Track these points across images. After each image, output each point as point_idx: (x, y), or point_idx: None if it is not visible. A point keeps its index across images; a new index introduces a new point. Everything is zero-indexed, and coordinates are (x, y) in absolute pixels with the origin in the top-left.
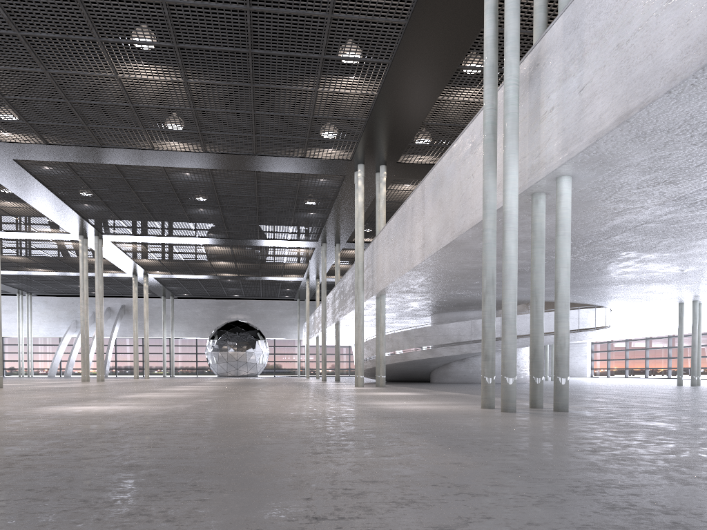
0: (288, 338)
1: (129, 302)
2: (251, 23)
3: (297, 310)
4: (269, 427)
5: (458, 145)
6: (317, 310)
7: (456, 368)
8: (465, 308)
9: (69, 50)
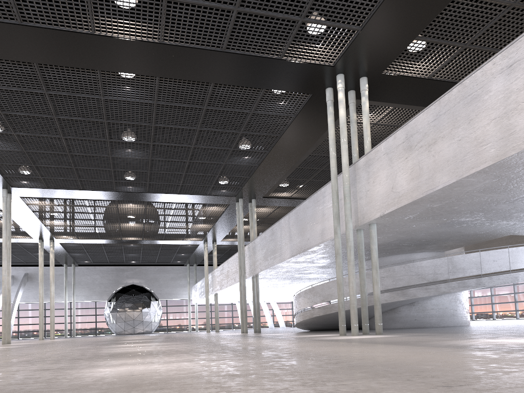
0: (179, 298)
1: (32, 270)
2: None
3: (186, 274)
4: None
5: None
6: (219, 268)
7: (405, 313)
8: (419, 248)
9: None
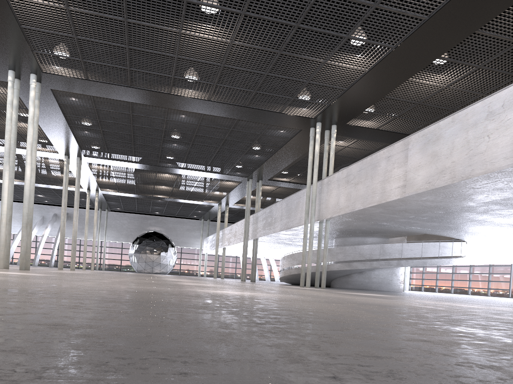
0: (192, 247)
1: (72, 211)
2: (313, 3)
3: (200, 227)
4: (506, 318)
5: (466, 113)
6: (229, 228)
7: (356, 278)
8: (368, 235)
9: (155, 5)
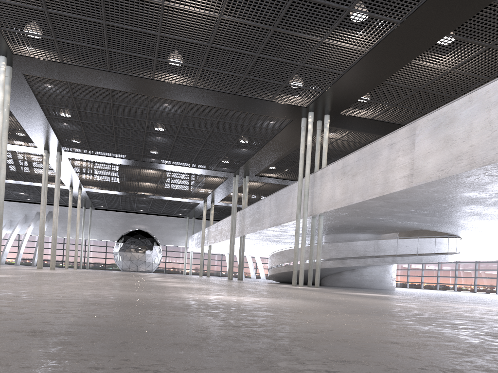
0: (177, 245)
1: None
2: None
3: (185, 225)
4: None
5: (487, 90)
6: (215, 225)
7: (347, 276)
8: (361, 231)
9: None
